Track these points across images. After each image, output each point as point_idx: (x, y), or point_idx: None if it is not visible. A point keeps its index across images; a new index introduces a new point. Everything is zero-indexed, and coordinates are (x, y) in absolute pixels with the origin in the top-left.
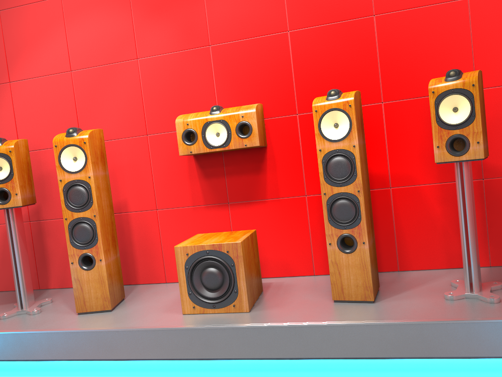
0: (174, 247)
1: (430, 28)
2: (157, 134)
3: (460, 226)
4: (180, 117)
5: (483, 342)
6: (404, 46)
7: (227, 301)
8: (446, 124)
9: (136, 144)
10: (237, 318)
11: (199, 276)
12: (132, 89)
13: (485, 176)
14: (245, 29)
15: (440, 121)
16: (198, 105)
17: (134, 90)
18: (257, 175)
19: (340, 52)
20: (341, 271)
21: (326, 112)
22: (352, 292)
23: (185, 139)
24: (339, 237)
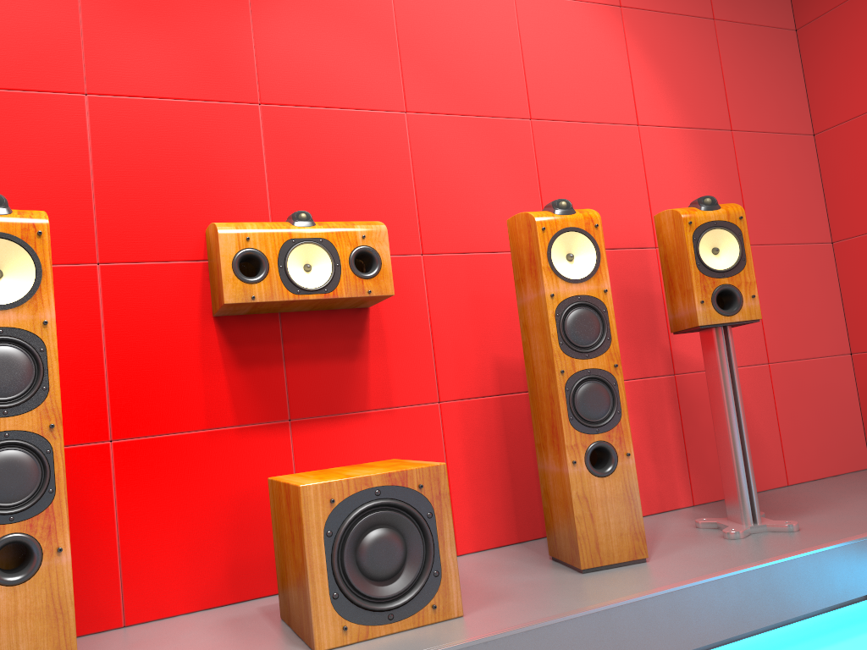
0: (300, 486)
1: (600, 154)
2: (126, 263)
3: (730, 423)
4: (224, 223)
5: (835, 580)
6: (570, 172)
7: (420, 598)
8: (710, 270)
9: (65, 281)
10: (463, 628)
11: (354, 551)
12: (65, 156)
13: (676, 370)
14: (331, 91)
15: (702, 264)
16: (231, 214)
17: (69, 158)
18: (351, 363)
19: (487, 163)
20: (595, 511)
21: (560, 232)
22: (613, 547)
23: (239, 269)
24: (589, 448)
